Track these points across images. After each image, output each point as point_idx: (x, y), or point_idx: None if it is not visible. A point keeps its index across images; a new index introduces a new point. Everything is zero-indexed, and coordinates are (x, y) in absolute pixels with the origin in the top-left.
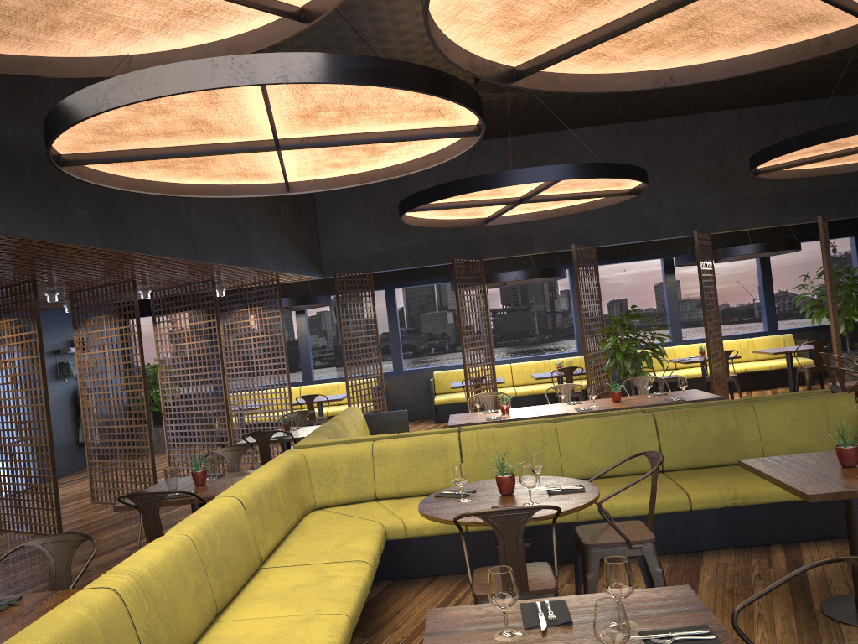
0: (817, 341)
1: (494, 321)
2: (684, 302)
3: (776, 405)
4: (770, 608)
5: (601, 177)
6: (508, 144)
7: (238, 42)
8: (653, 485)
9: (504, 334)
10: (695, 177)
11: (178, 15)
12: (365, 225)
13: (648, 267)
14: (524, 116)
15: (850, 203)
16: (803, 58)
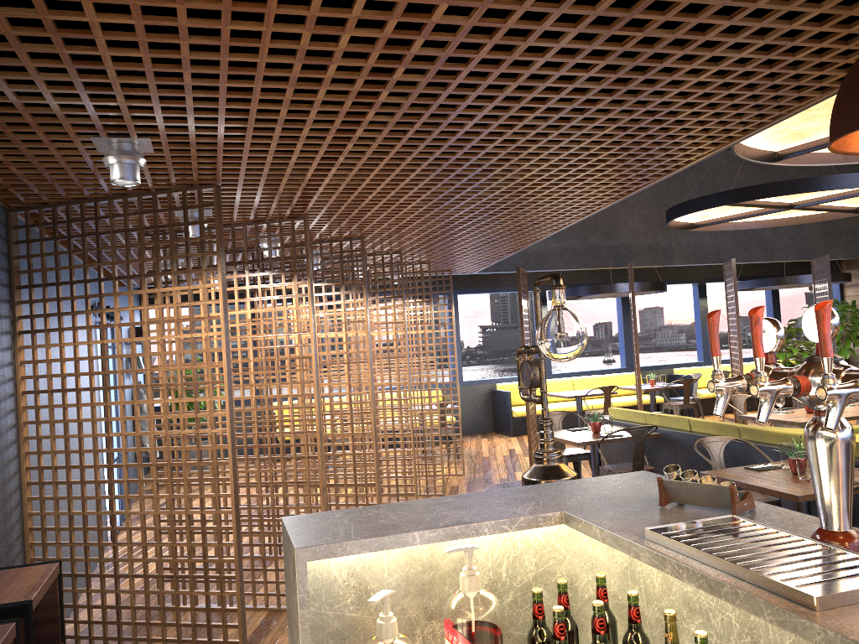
0: None
1: (484, 338)
2: (666, 327)
3: None
4: None
5: None
6: None
7: None
8: None
9: (493, 351)
10: None
11: None
12: None
13: None
14: None
15: None
16: None
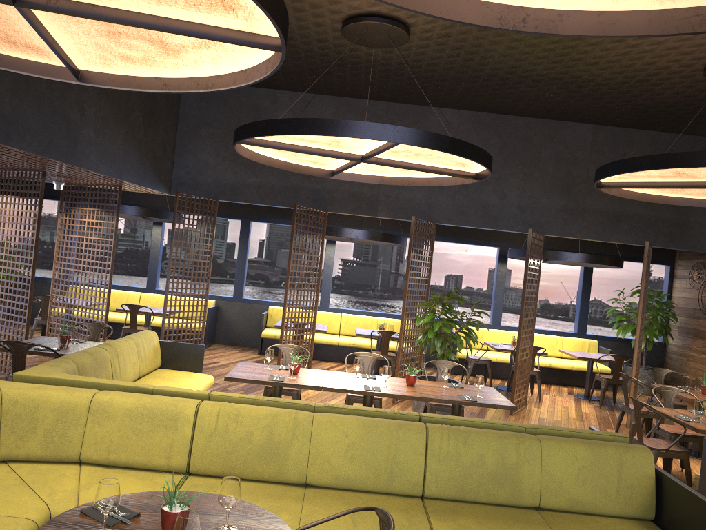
0: (619, 355)
1: (343, 270)
2: (511, 290)
3: (566, 446)
4: None
5: (441, 150)
6: (375, 107)
7: None
8: None
9: (350, 283)
10: (542, 179)
11: None
12: (222, 154)
13: (487, 252)
14: (392, 81)
15: (676, 235)
16: (700, 29)
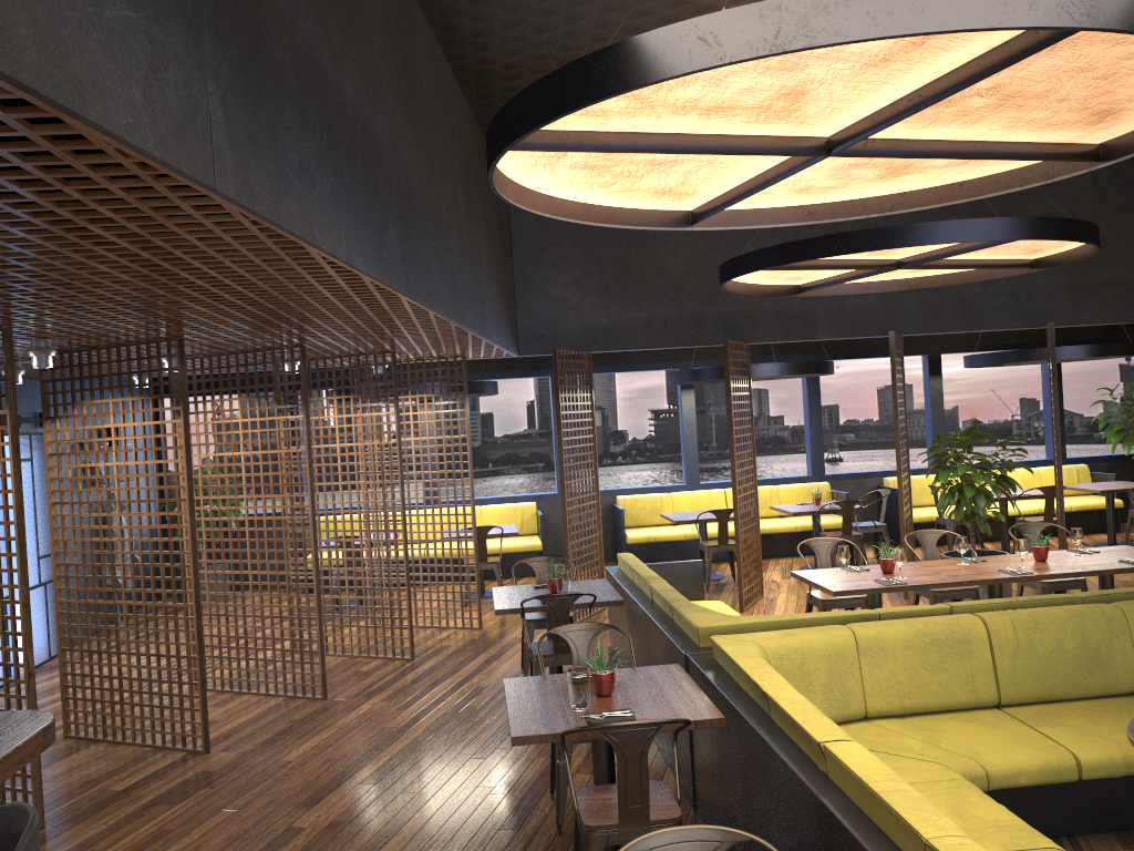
0: None
1: (657, 426)
2: (916, 413)
3: None
4: None
5: (1075, 240)
6: None
7: None
8: None
9: (669, 444)
10: None
11: None
12: (584, 284)
13: (871, 364)
14: None
15: None
16: None
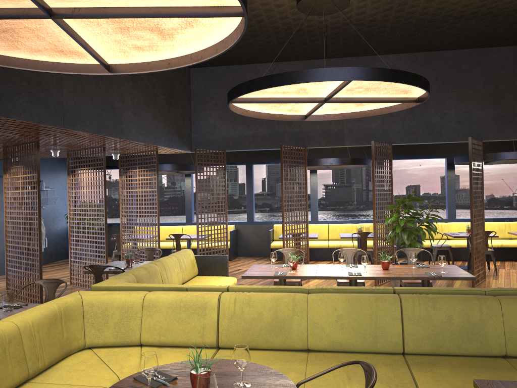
0: None
1: (326, 192)
2: (461, 191)
3: None
4: None
5: (385, 80)
6: (332, 64)
7: None
8: None
9: (332, 202)
10: (475, 96)
11: None
12: (224, 117)
13: (437, 164)
14: (342, 40)
15: None
16: None
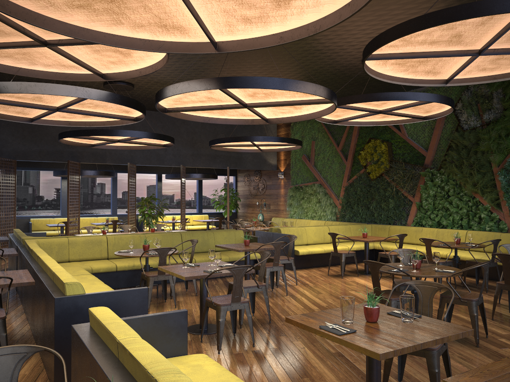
0: (220, 217)
1: (57, 195)
2: None
3: (220, 232)
4: (221, 289)
5: (161, 139)
6: None
7: (71, 75)
8: (192, 250)
9: None
10: (182, 141)
11: (59, 65)
12: (15, 134)
13: (145, 176)
14: None
15: (238, 163)
16: (246, 124)
